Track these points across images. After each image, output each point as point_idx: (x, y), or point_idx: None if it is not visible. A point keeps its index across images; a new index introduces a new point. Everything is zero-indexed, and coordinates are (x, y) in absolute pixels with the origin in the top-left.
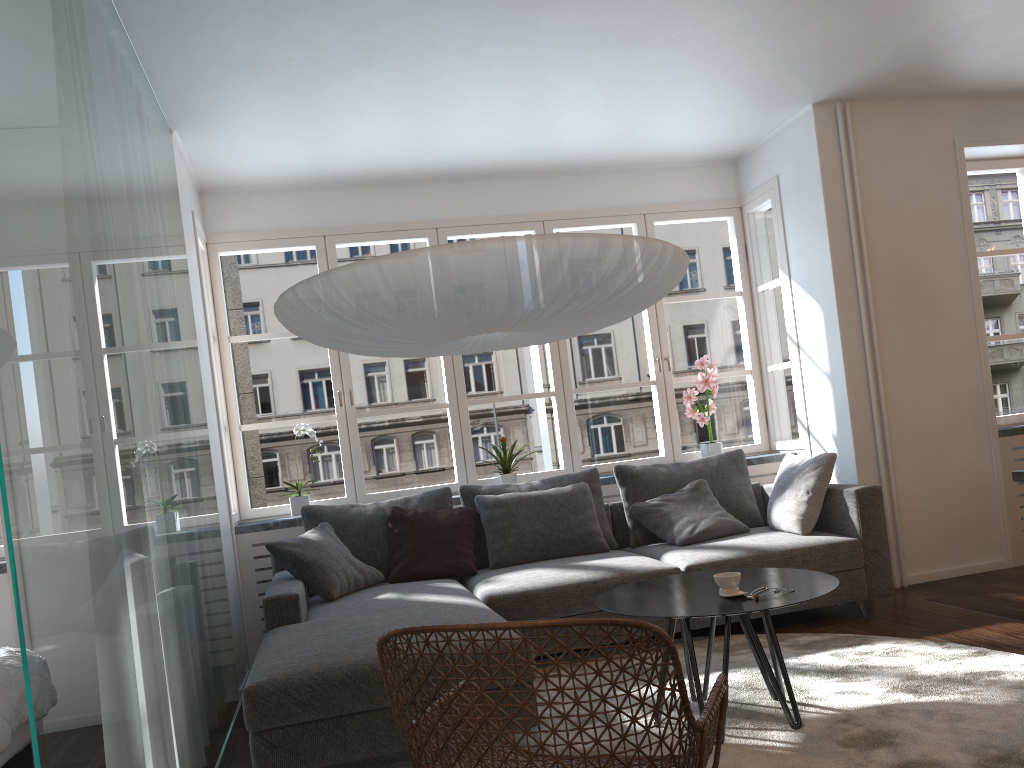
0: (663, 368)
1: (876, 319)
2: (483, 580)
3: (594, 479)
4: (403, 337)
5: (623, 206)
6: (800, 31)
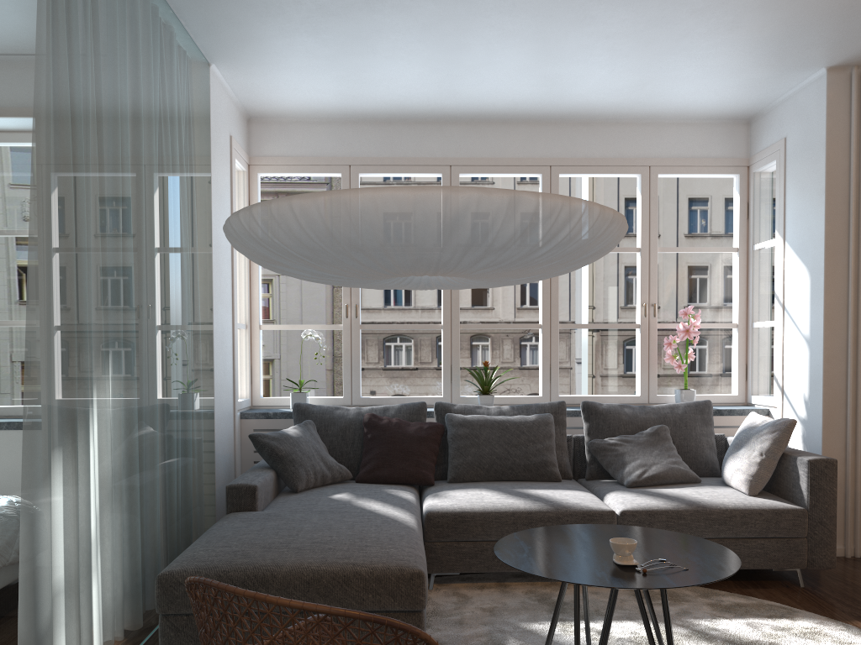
0: (649, 313)
1: None
2: (434, 493)
3: (560, 411)
4: (330, 272)
5: (630, 157)
6: None
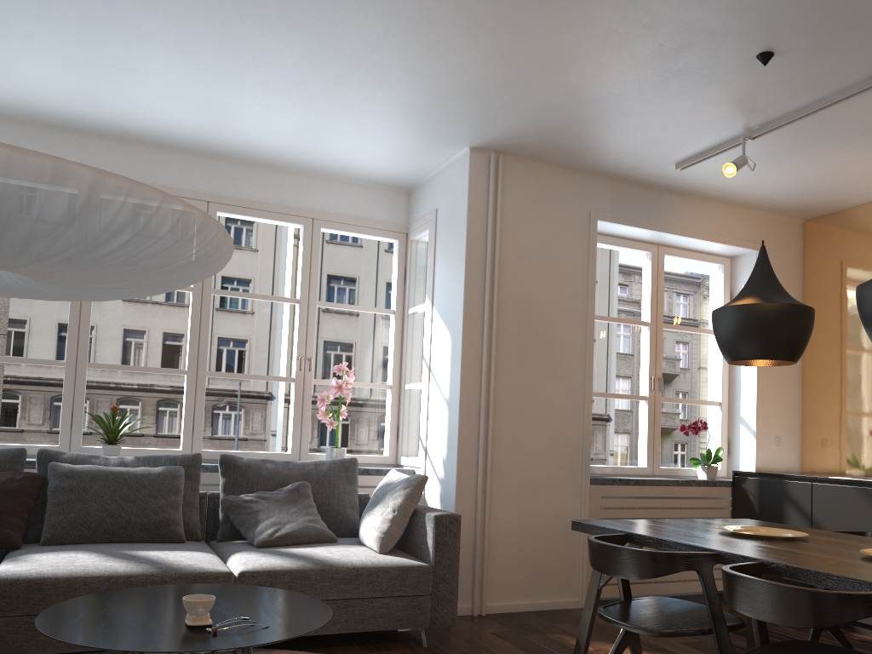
0: (305, 368)
1: (497, 356)
2: (13, 557)
3: (194, 464)
4: None
5: (293, 206)
6: (443, 61)
